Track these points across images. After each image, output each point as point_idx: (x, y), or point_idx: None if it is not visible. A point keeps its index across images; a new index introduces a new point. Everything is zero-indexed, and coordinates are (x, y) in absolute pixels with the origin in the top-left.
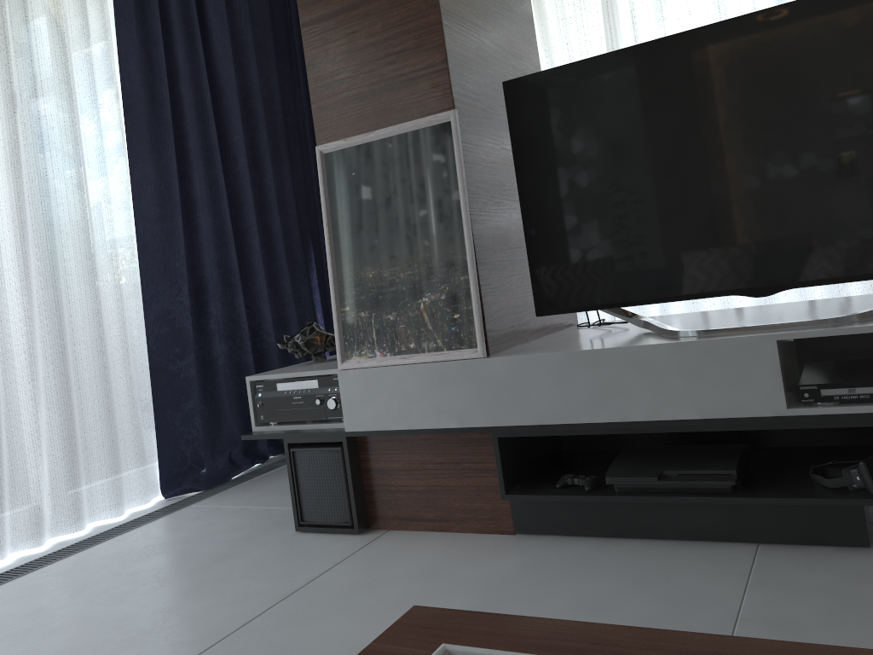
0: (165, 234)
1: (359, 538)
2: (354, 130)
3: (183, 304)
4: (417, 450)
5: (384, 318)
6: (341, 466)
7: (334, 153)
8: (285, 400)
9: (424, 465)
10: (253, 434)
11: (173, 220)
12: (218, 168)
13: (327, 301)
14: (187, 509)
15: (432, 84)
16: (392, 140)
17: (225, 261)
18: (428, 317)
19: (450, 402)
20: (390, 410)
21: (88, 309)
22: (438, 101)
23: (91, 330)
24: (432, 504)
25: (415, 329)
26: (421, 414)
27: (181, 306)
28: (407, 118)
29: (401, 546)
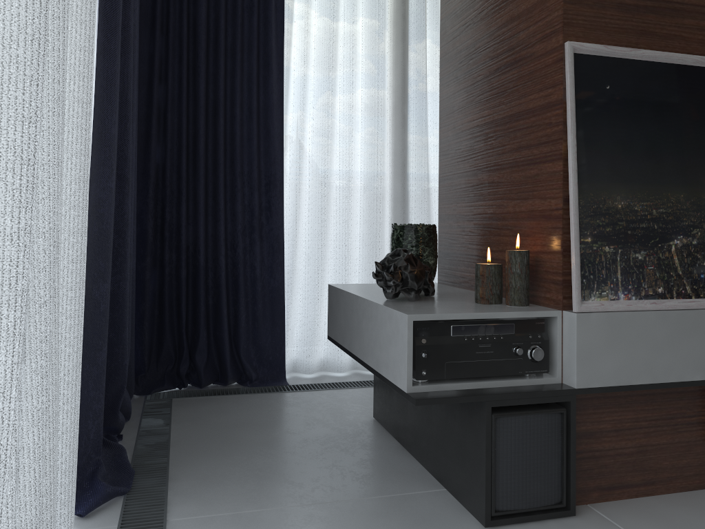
0: (106, 78)
1: (587, 520)
2: (610, 40)
3: (112, 193)
4: (631, 407)
5: (632, 256)
6: (560, 432)
7: (586, 57)
8: (465, 349)
9: (637, 423)
10: (432, 397)
11: (115, 61)
12: (132, 10)
13: (147, 223)
14: (181, 527)
15: (697, 25)
16: (653, 66)
17: (121, 143)
18: (678, 261)
19: (698, 353)
20: (633, 362)
21: (72, 171)
22: (700, 44)
23: (72, 211)
24: (639, 466)
25: (665, 273)
26: (667, 365)
27: (110, 197)
28: (668, 48)
29: (658, 520)
